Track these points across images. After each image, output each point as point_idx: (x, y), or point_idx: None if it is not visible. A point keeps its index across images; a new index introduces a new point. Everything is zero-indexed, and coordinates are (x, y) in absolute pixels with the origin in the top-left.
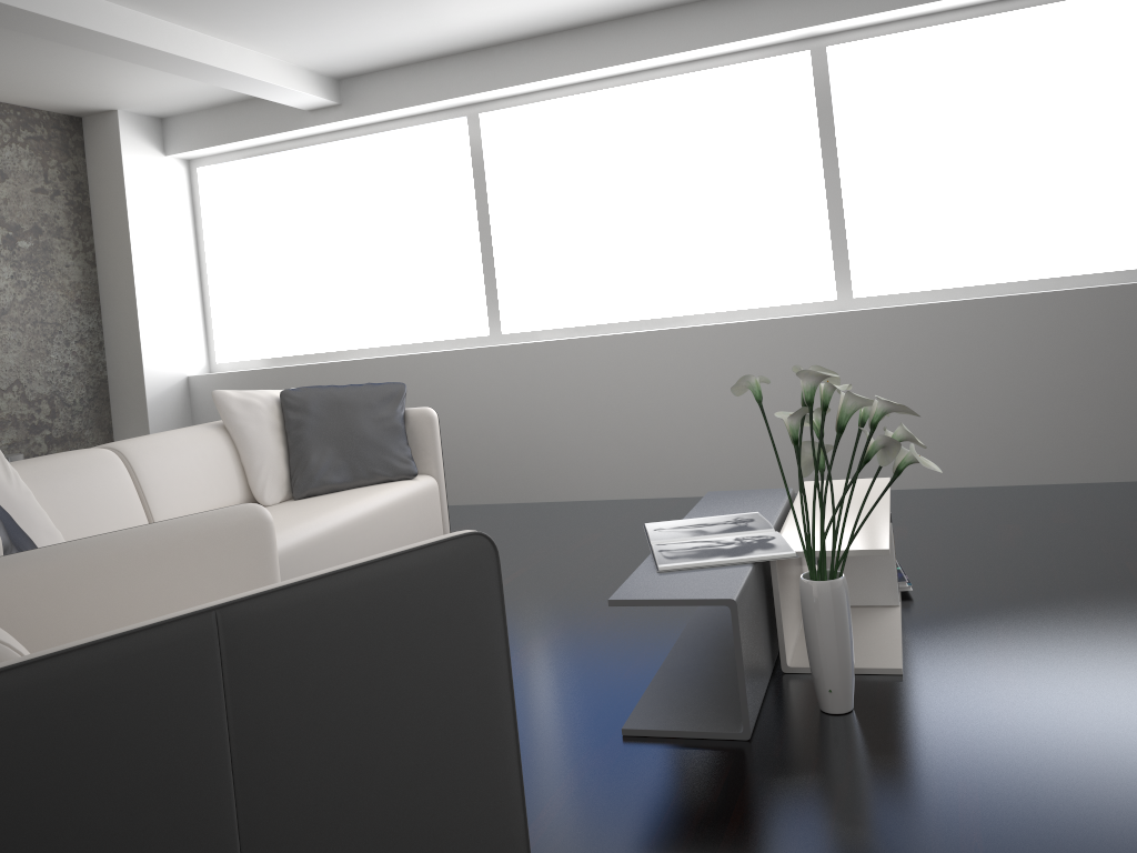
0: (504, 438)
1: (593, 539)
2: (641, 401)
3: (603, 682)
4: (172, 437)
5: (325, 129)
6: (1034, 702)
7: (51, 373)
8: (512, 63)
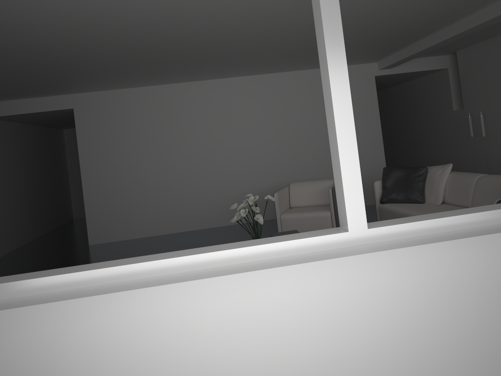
0: None
1: None
2: None
3: None
4: (495, 178)
5: None
6: None
7: None
8: None
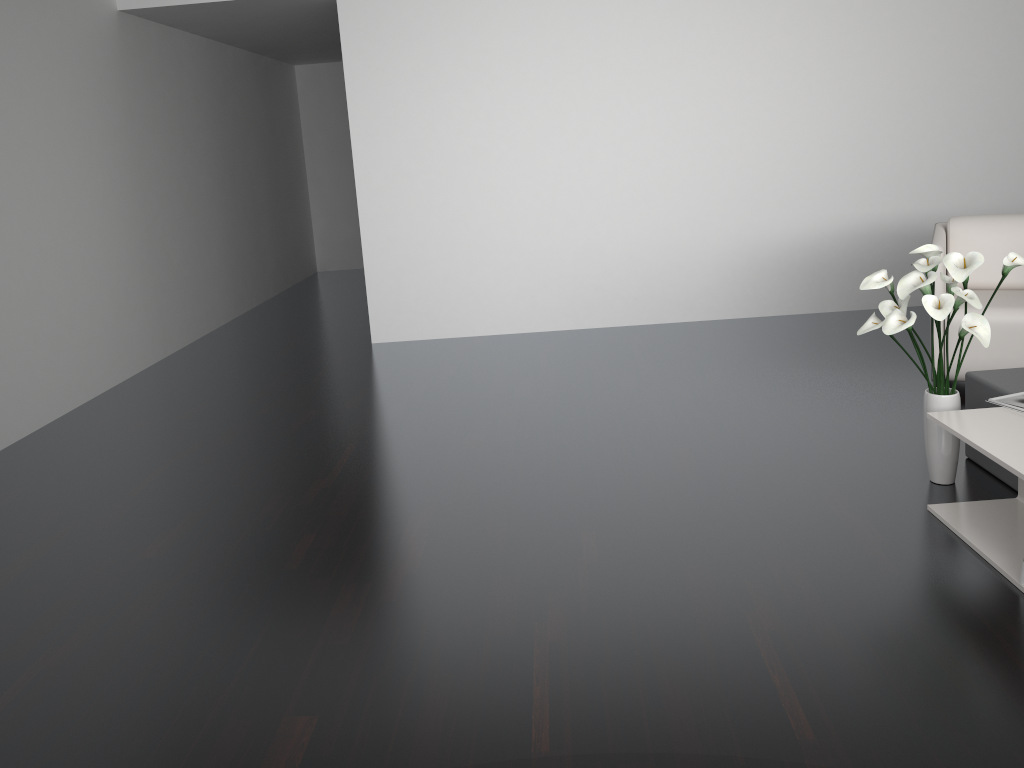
0: None
1: None
2: None
3: None
4: None
5: None
6: (819, 497)
7: None
8: None
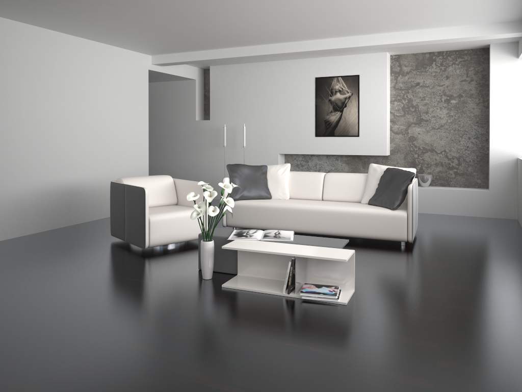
0: None
1: (438, 265)
2: None
3: None
4: (345, 174)
5: None
6: (185, 296)
7: (459, 149)
8: None
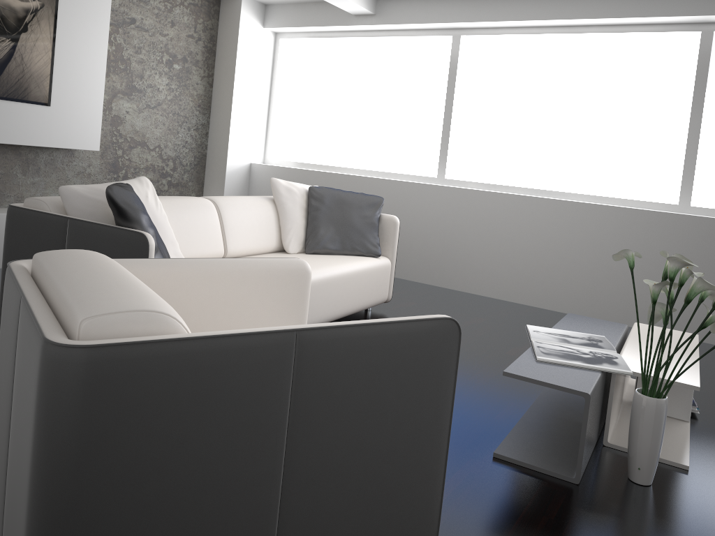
0: (433, 243)
1: (479, 321)
2: (526, 241)
3: (482, 417)
4: (244, 200)
5: (362, 28)
6: None
7: (177, 145)
8: (490, 6)
